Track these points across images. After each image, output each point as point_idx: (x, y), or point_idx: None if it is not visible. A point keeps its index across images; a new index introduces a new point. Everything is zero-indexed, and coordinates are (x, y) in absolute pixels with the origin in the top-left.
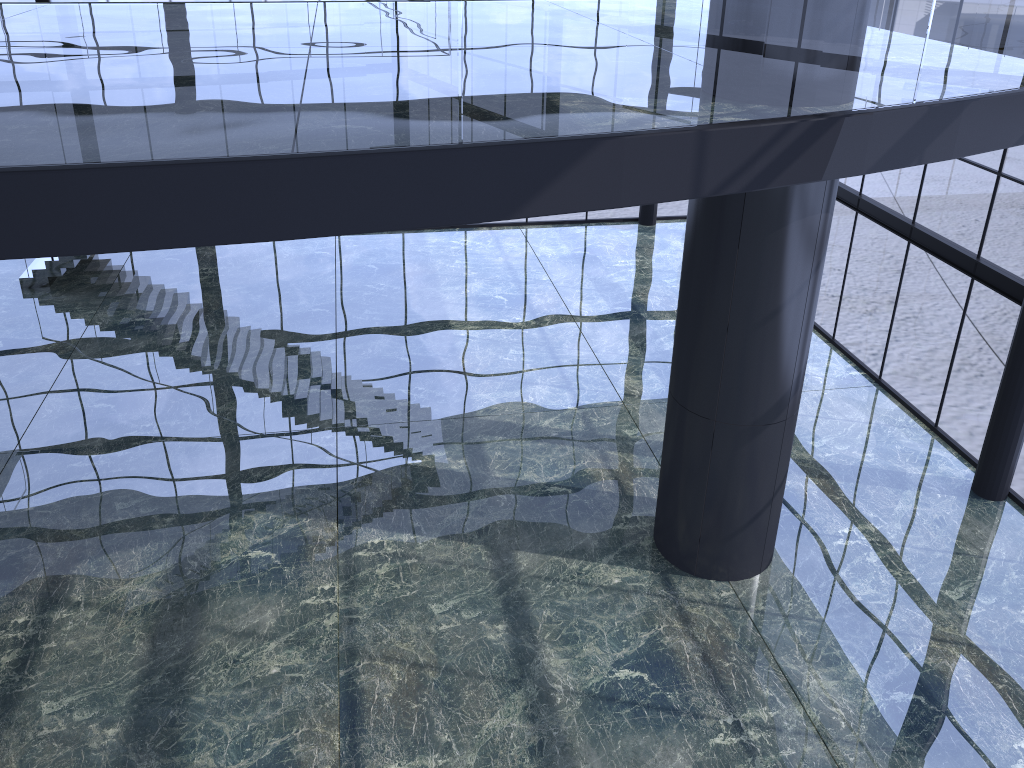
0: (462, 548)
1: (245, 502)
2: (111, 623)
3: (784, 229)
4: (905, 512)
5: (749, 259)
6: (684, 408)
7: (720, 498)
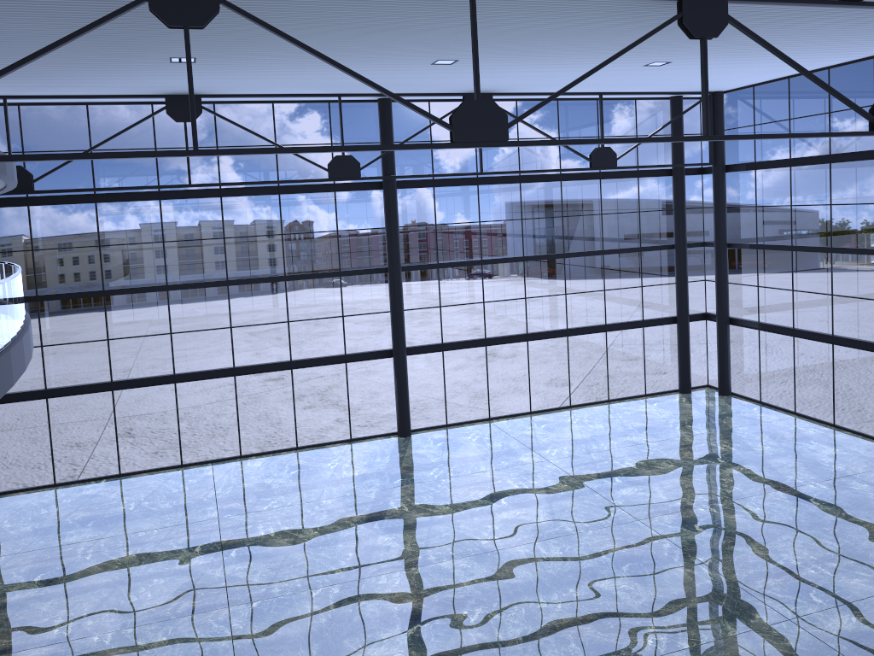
0: None
1: None
2: None
3: None
4: None
5: None
6: None
7: None
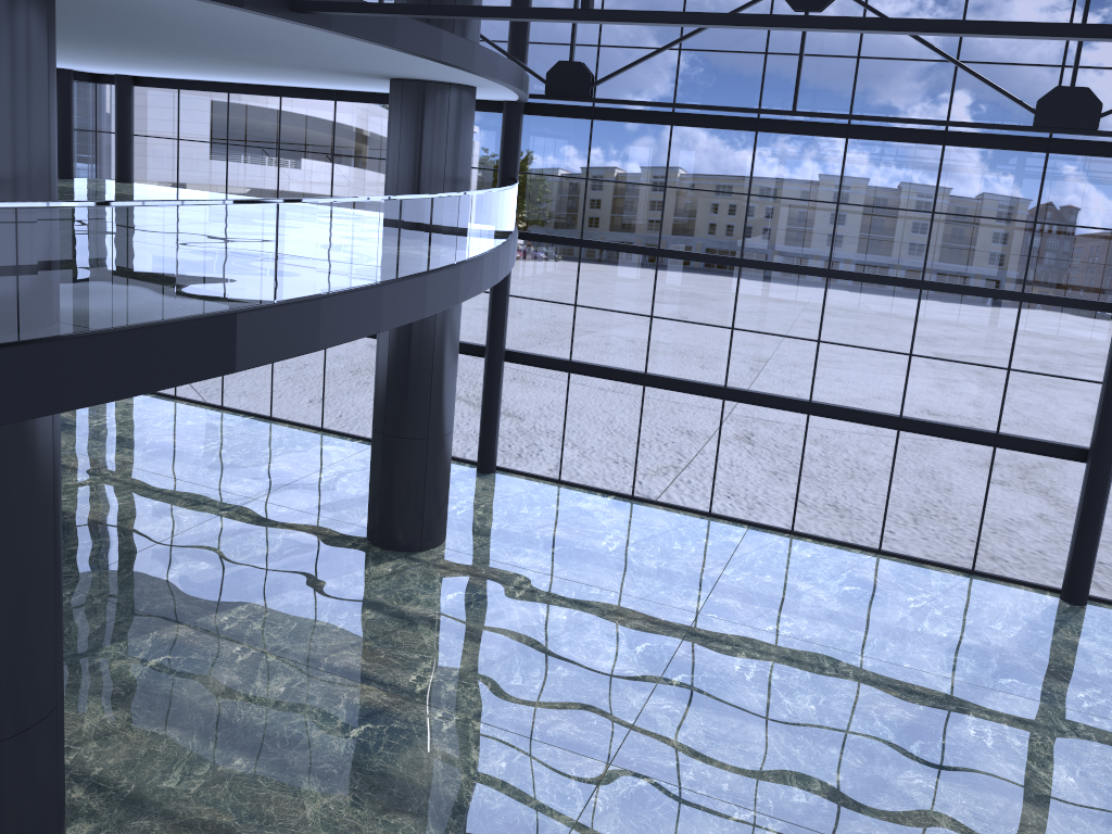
0: (286, 596)
1: (81, 648)
2: (121, 738)
3: (454, 312)
4: (467, 491)
5: (441, 333)
6: (405, 438)
7: (433, 489)
